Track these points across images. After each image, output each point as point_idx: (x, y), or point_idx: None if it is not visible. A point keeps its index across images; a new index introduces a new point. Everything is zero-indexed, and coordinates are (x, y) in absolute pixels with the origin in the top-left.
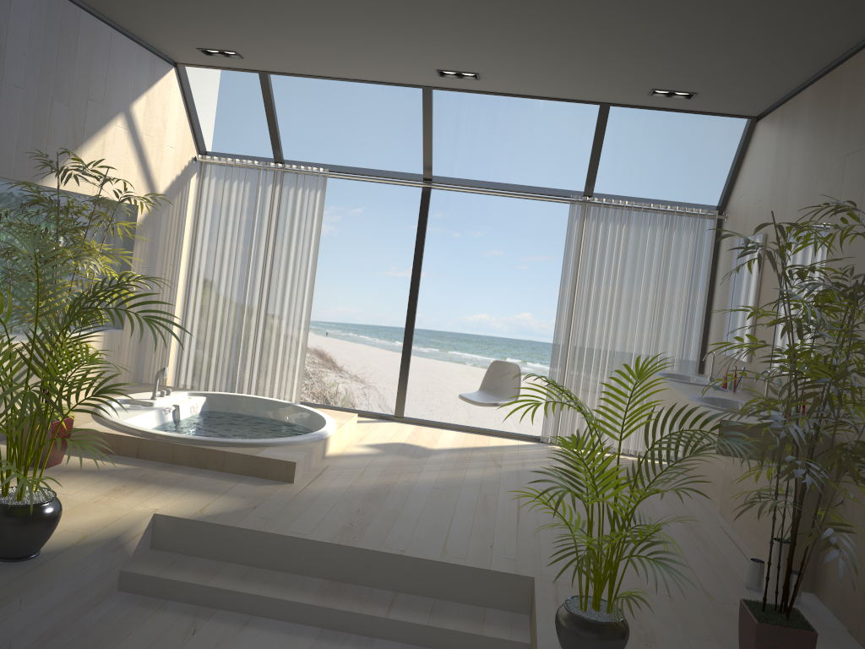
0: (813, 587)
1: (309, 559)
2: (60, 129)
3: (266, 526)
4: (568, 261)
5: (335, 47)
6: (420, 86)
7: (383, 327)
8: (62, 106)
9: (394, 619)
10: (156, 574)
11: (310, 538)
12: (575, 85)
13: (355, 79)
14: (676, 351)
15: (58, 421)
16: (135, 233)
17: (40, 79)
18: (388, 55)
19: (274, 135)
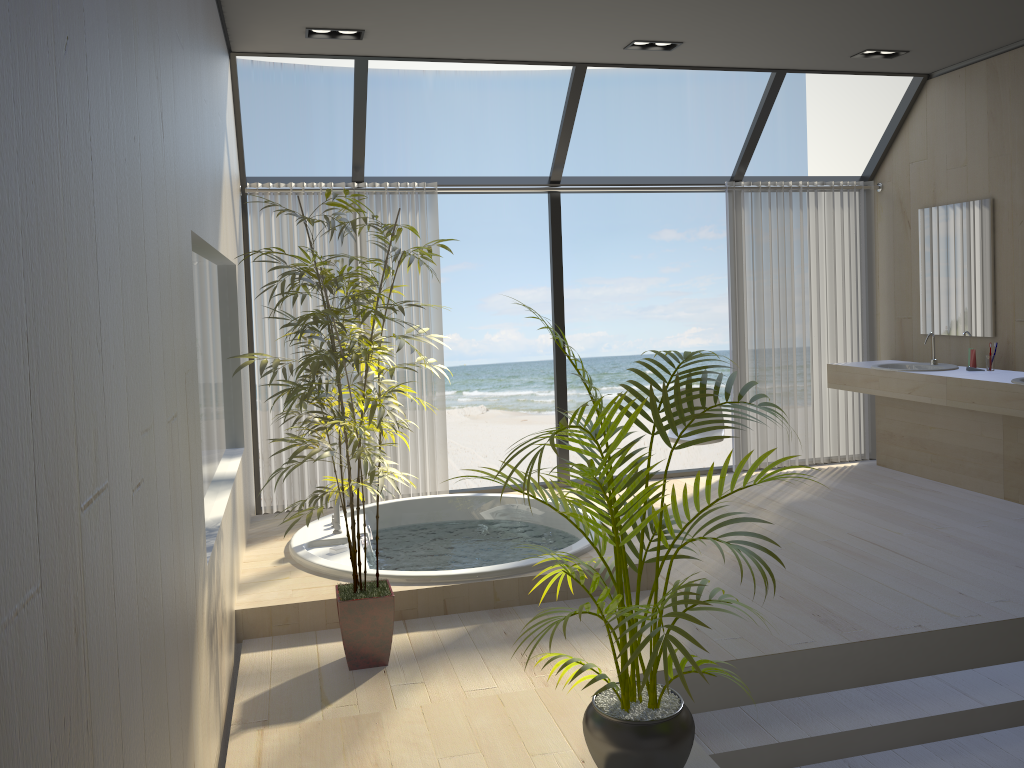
0: None
1: (833, 670)
2: (216, 162)
3: (759, 646)
4: (733, 259)
5: (536, 17)
6: (575, 64)
7: None
8: (214, 127)
9: (995, 705)
10: (710, 750)
11: (826, 644)
12: (781, 50)
13: (491, 60)
14: (851, 340)
15: (392, 591)
16: (237, 306)
17: (208, 87)
18: (597, 24)
19: (359, 144)
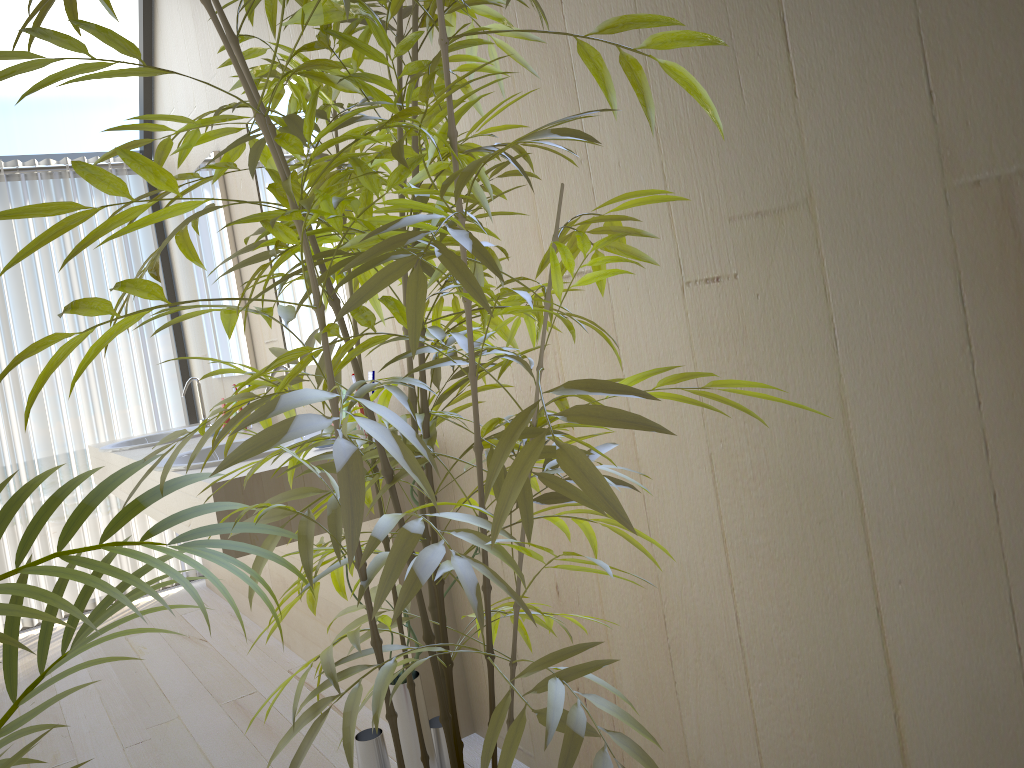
0: (473, 721)
1: None
2: None
3: None
4: None
5: None
6: None
7: None
8: None
9: None
10: None
11: None
12: None
13: None
14: (142, 400)
15: None
16: None
17: None
18: None
19: None
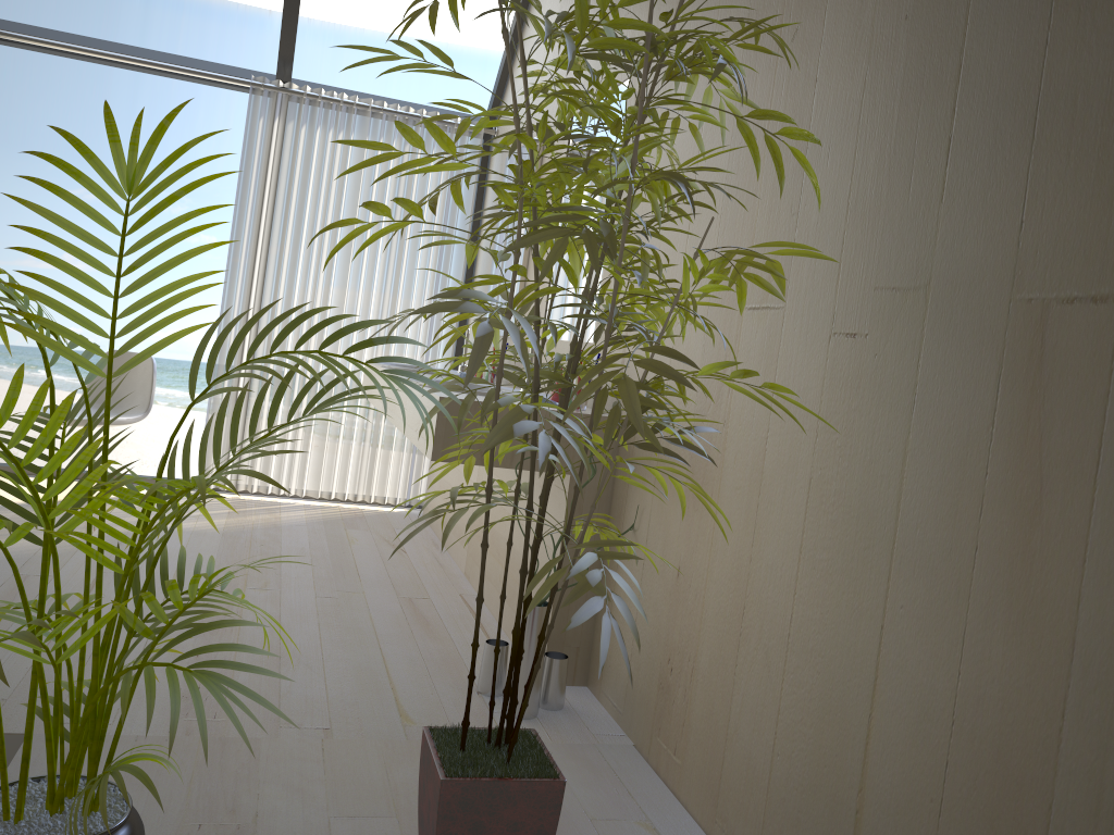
0: (588, 676)
1: None
2: None
3: None
4: (246, 186)
5: None
6: None
7: (17, 348)
8: None
9: None
10: None
11: None
12: None
13: None
14: (420, 336)
15: None
16: None
17: None
18: None
19: None
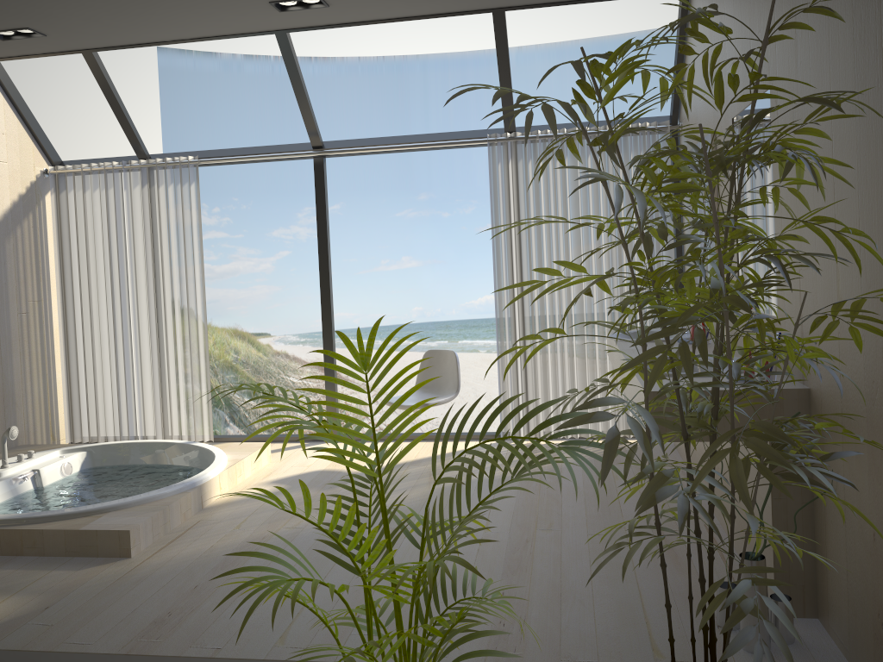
0: (817, 610)
1: None
2: None
3: (39, 639)
4: (497, 215)
5: None
6: (271, 32)
7: (384, 327)
8: None
9: None
10: None
11: (90, 651)
12: None
13: (193, 39)
14: None
15: None
16: None
17: None
18: None
19: (126, 127)
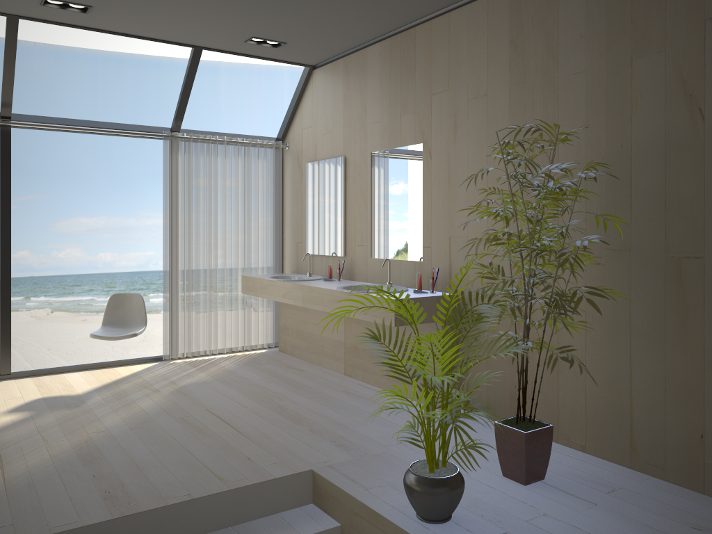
0: None
1: None
2: None
3: (20, 533)
4: (168, 192)
5: None
6: (5, 14)
7: None
8: None
9: None
10: None
11: (88, 523)
12: (185, 28)
13: None
14: (263, 258)
15: None
16: None
17: None
18: None
19: None
